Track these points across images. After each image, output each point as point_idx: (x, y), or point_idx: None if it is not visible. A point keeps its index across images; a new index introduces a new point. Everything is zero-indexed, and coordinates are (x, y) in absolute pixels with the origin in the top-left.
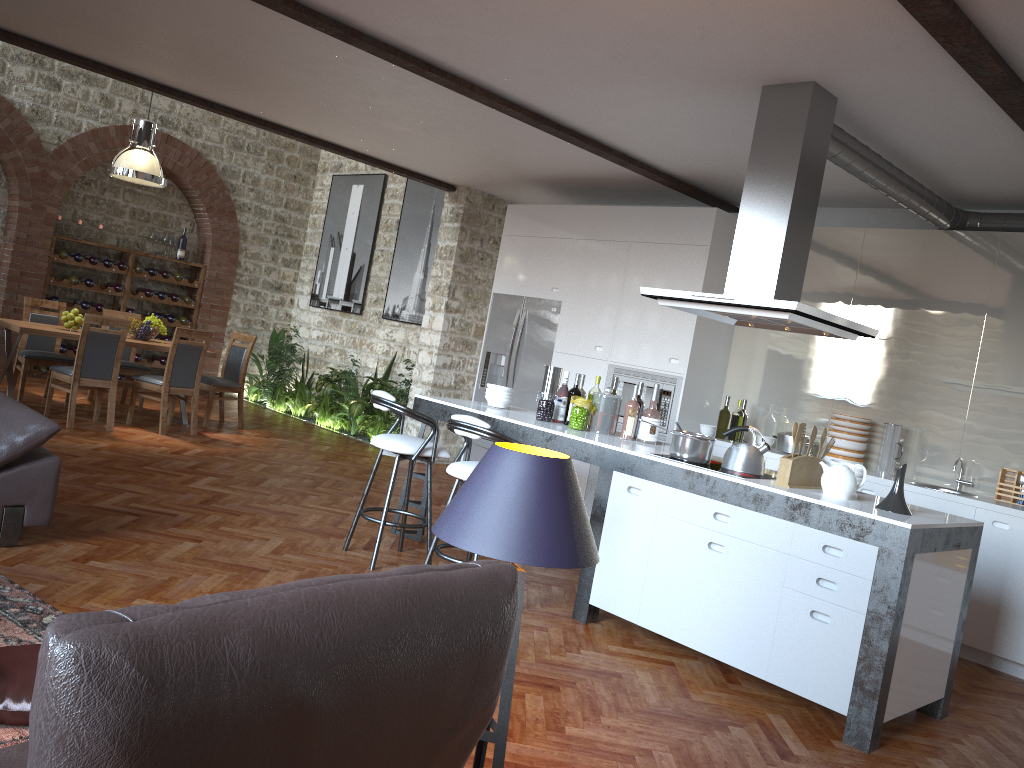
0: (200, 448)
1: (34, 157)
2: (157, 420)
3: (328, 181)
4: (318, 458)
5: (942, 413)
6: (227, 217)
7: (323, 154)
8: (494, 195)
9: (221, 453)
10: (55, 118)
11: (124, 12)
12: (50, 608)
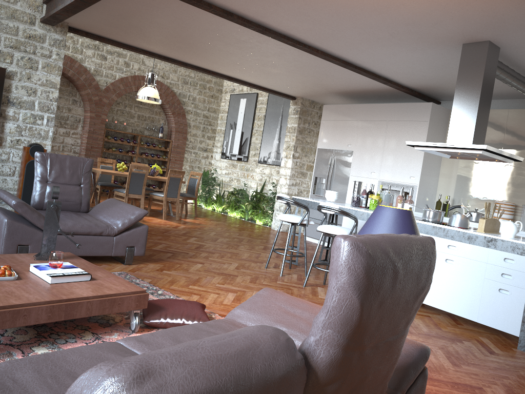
0: (183, 225)
1: (96, 92)
2: (159, 213)
3: (228, 97)
4: (236, 230)
5: None
6: (181, 117)
7: (225, 84)
8: (314, 101)
9: (193, 227)
10: (104, 73)
11: (158, 25)
12: (158, 288)
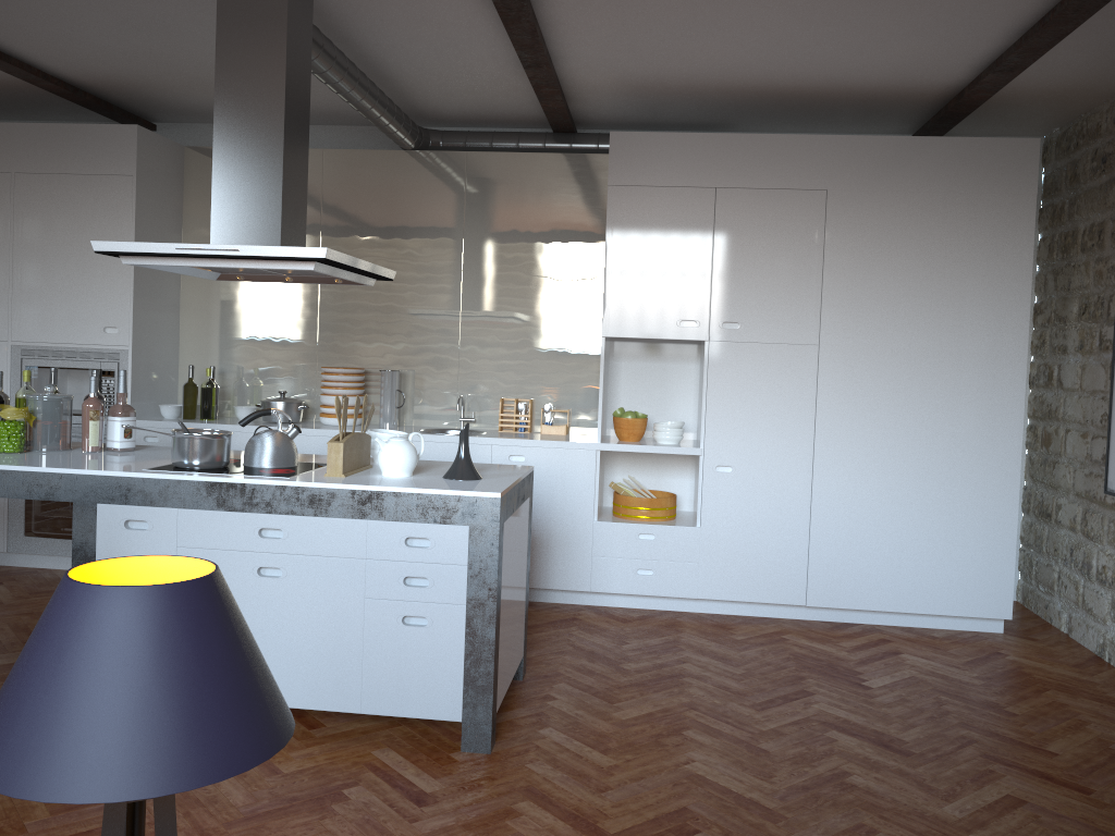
0: None
1: None
2: None
3: None
4: None
5: (435, 350)
6: None
7: None
8: None
9: None
10: None
11: None
12: None
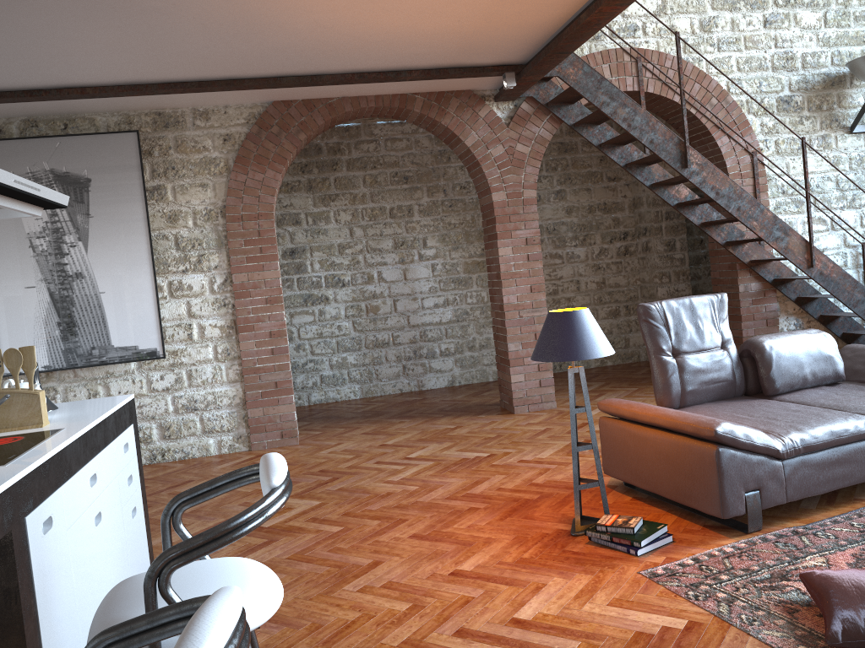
0: None
1: None
2: None
3: None
4: None
5: None
6: None
7: None
8: None
9: None
10: None
11: None
12: None
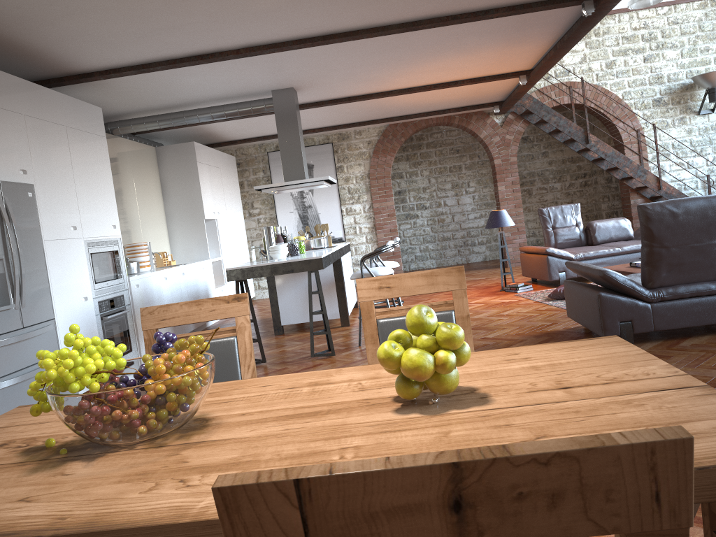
0: None
1: None
2: None
3: None
4: None
5: (137, 233)
6: None
7: None
8: None
9: None
10: None
11: None
12: None
